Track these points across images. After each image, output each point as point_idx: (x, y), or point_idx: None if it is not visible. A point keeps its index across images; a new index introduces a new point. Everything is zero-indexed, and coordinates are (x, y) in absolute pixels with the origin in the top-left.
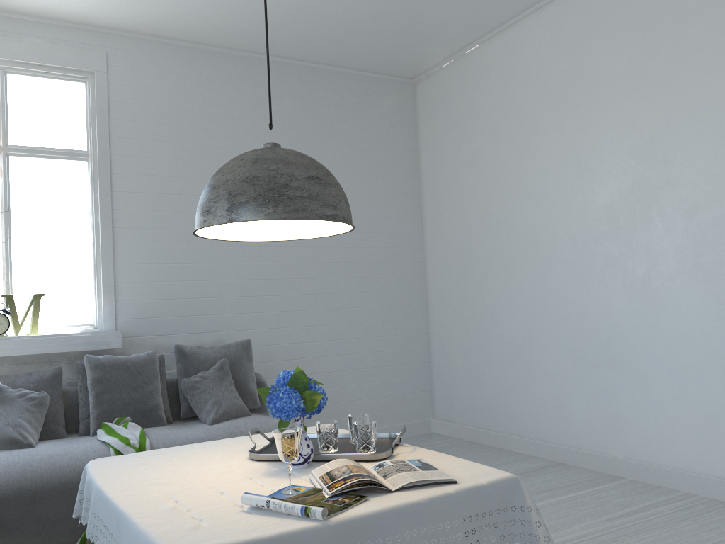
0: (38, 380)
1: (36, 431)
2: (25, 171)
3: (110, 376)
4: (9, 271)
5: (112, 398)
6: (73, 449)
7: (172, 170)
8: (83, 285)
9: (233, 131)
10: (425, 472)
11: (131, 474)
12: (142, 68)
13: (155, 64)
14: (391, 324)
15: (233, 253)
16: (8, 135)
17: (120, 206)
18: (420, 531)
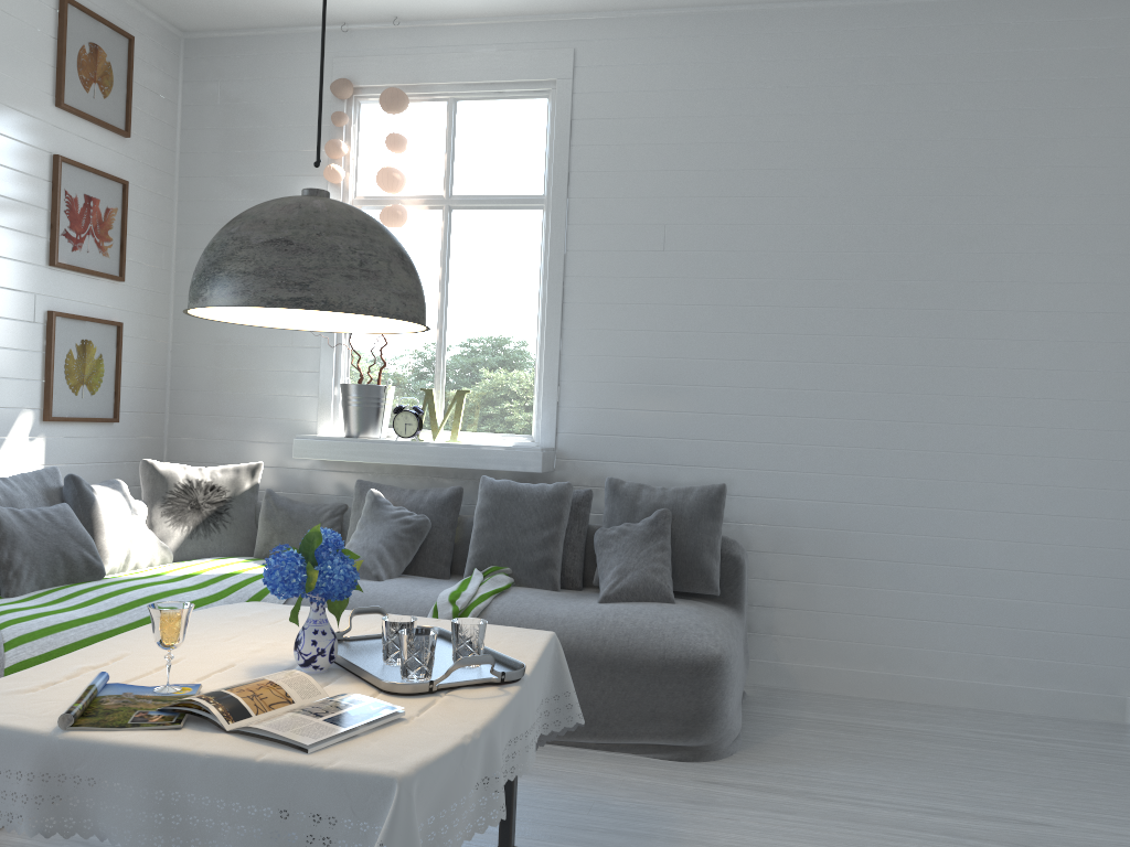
0: (429, 500)
1: (397, 563)
2: (468, 228)
3: (498, 508)
4: (441, 359)
5: (493, 538)
6: (408, 593)
7: (653, 214)
8: (524, 381)
9: (757, 142)
10: (312, 723)
11: (192, 625)
12: (622, 62)
13: (641, 53)
14: (1051, 492)
15: (739, 344)
16: (452, 183)
17: (575, 272)
18: (188, 799)
